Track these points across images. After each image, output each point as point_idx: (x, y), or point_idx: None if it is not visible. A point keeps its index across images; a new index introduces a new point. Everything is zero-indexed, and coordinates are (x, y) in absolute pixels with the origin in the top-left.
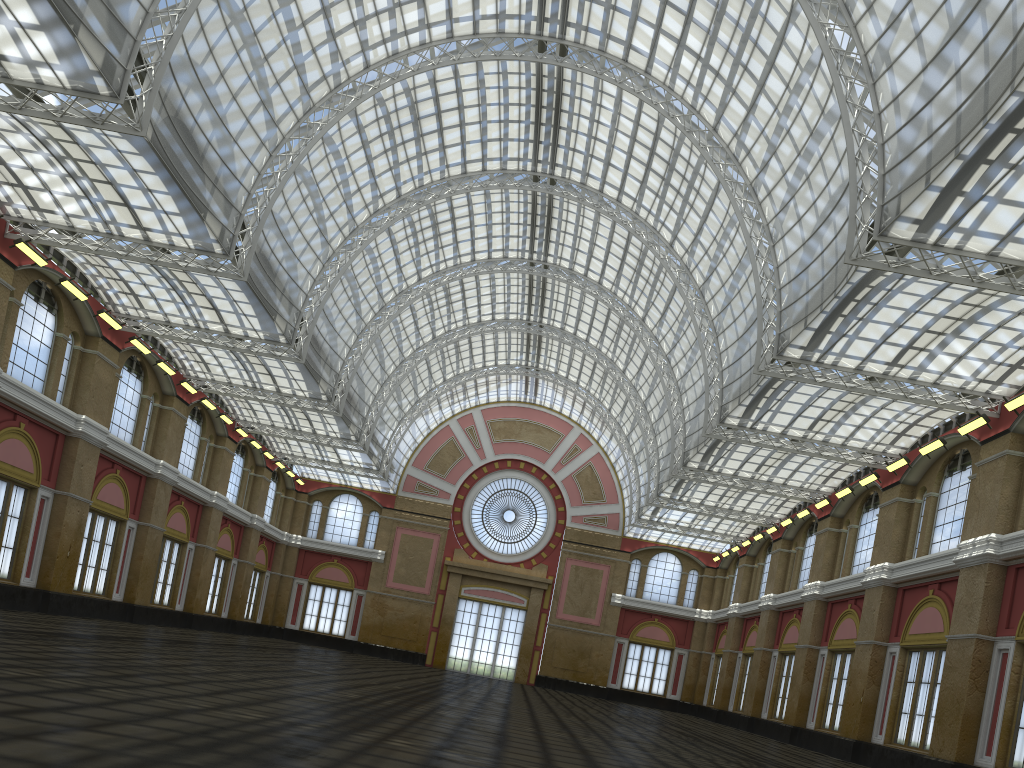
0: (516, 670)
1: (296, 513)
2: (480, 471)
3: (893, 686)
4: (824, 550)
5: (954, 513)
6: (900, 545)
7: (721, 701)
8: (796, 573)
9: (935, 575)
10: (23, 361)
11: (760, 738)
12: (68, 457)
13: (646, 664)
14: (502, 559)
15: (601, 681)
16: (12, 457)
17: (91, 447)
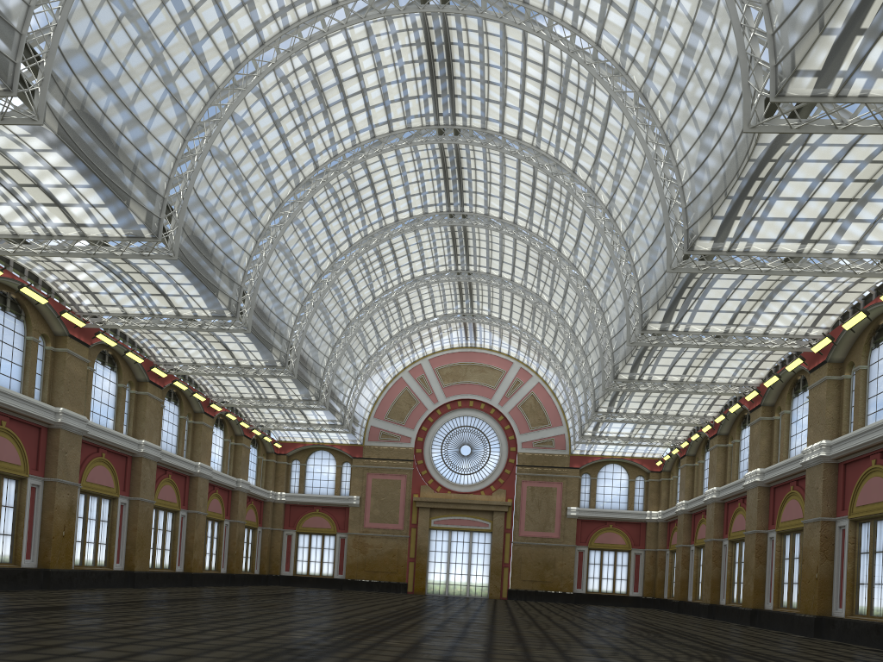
0: (489, 587)
1: (278, 473)
2: (434, 414)
3: (847, 559)
4: (760, 439)
5: None
6: (835, 422)
7: (680, 593)
8: (735, 465)
9: (876, 445)
10: None
11: (721, 624)
12: (52, 447)
13: (607, 567)
14: (464, 489)
15: (567, 588)
16: None
17: (72, 435)
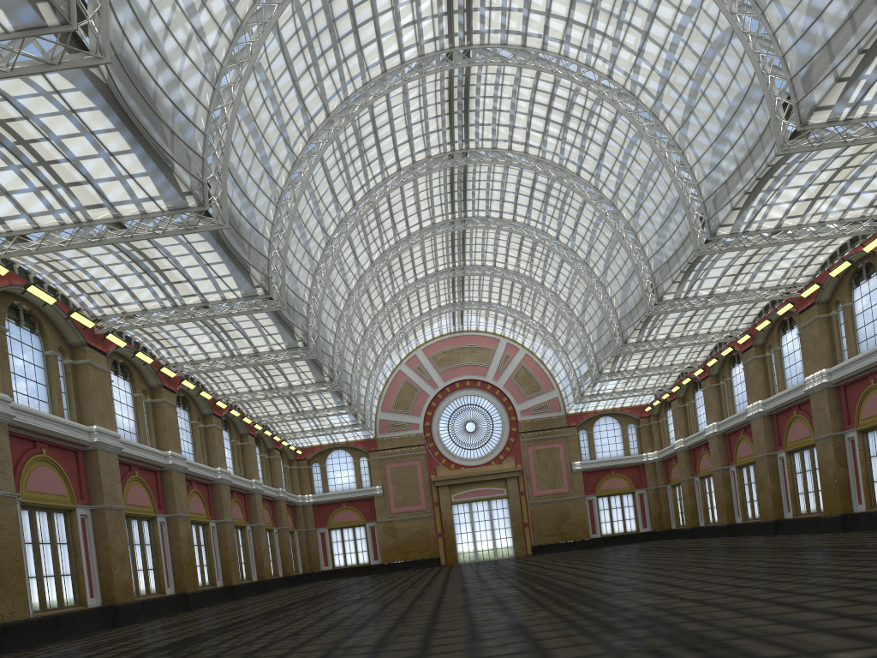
0: (514, 547)
1: (302, 477)
2: (436, 398)
3: (860, 463)
4: (756, 375)
5: (872, 314)
6: (830, 352)
7: (692, 520)
8: (731, 400)
9: (873, 367)
10: (121, 423)
11: (750, 538)
12: (167, 486)
13: (615, 510)
14: (475, 463)
15: (584, 535)
16: (137, 499)
17: (179, 473)
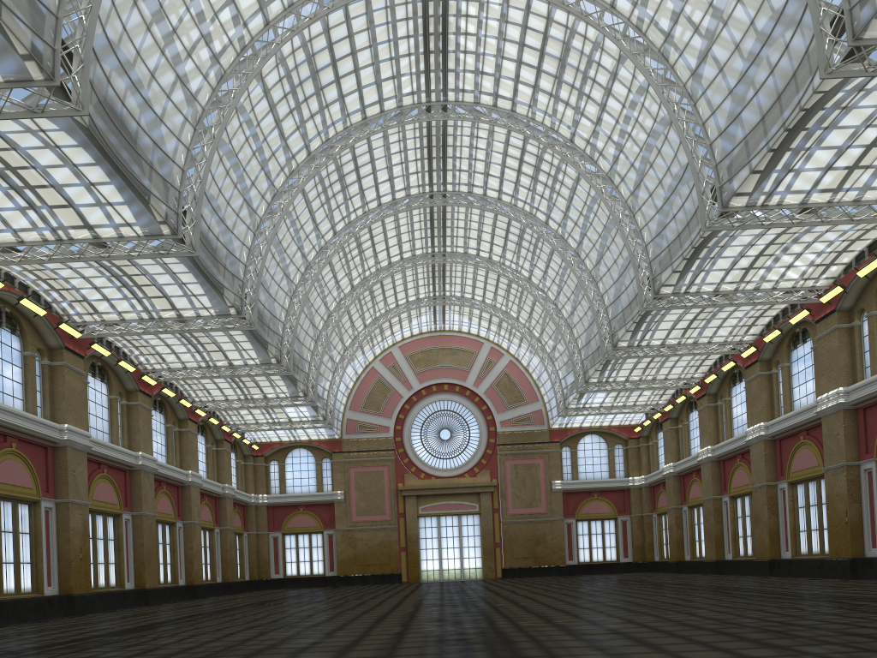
0: (483, 568)
1: (257, 475)
2: (410, 401)
3: None
4: (760, 393)
5: None
6: (849, 368)
7: (677, 553)
8: (729, 422)
9: None
10: (0, 385)
11: (741, 577)
12: (60, 466)
13: (595, 536)
14: (448, 474)
15: (560, 561)
16: (11, 477)
17: (78, 452)
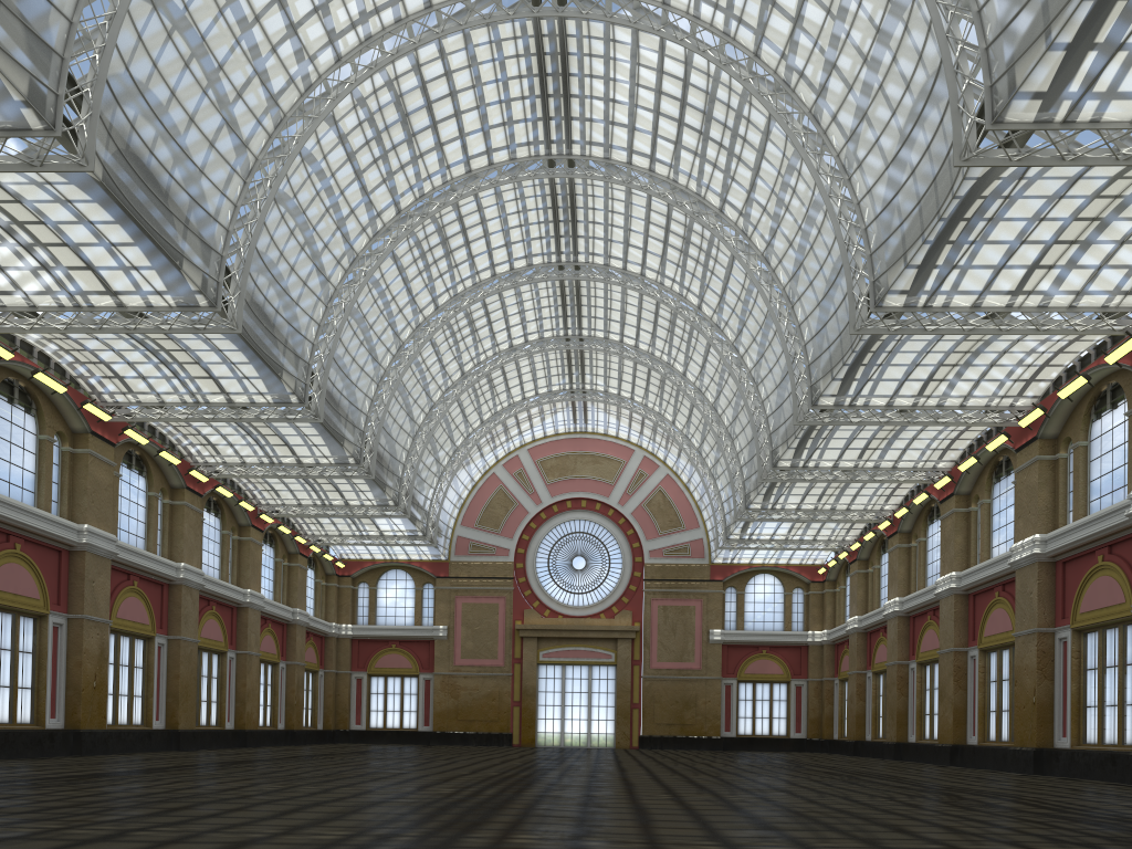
0: (615, 734)
1: (341, 600)
2: (538, 518)
3: (1071, 677)
4: (954, 535)
5: (1112, 461)
6: (1050, 511)
7: (856, 731)
8: (922, 569)
9: (1102, 537)
10: (7, 473)
11: (915, 765)
12: (76, 575)
13: (761, 703)
14: (579, 612)
15: (713, 731)
16: (12, 584)
17: (100, 559)
